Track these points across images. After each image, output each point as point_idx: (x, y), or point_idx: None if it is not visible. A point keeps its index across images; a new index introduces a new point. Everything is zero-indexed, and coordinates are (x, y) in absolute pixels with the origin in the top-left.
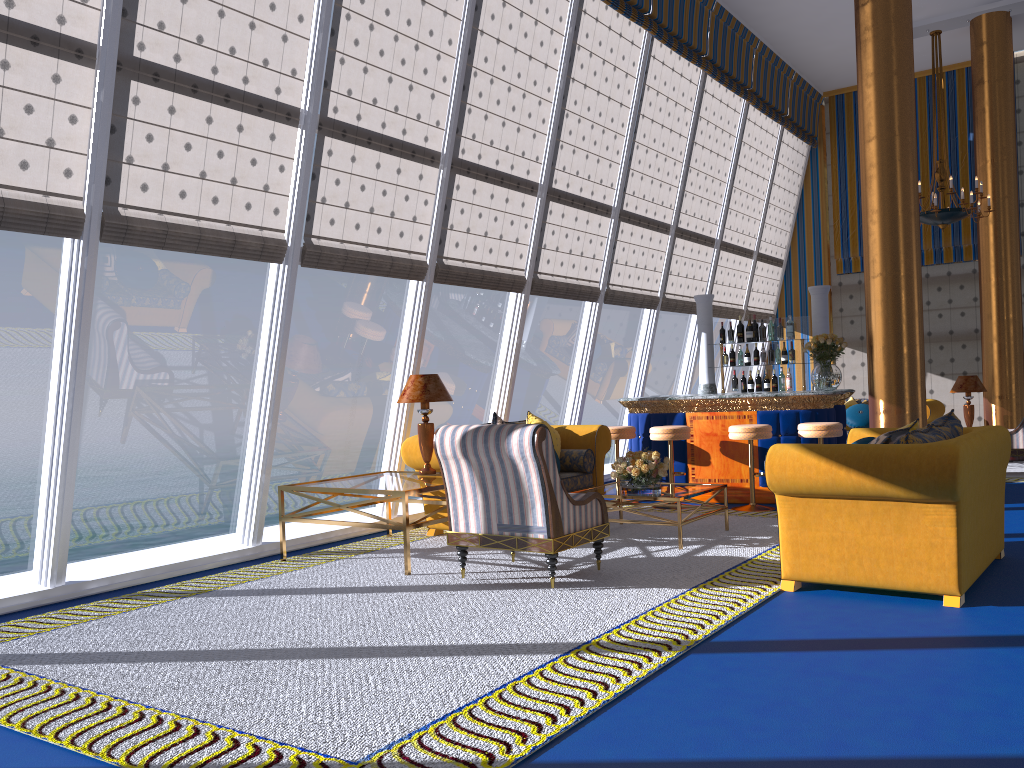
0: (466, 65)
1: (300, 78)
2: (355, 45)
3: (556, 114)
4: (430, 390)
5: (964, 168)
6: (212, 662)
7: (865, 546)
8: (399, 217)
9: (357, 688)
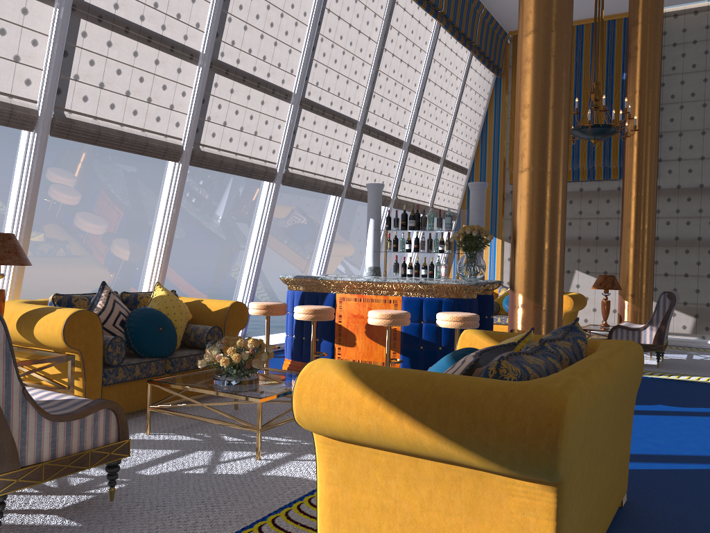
0: None
1: None
2: None
3: None
4: None
5: (617, 102)
6: None
7: (425, 527)
8: None
9: None
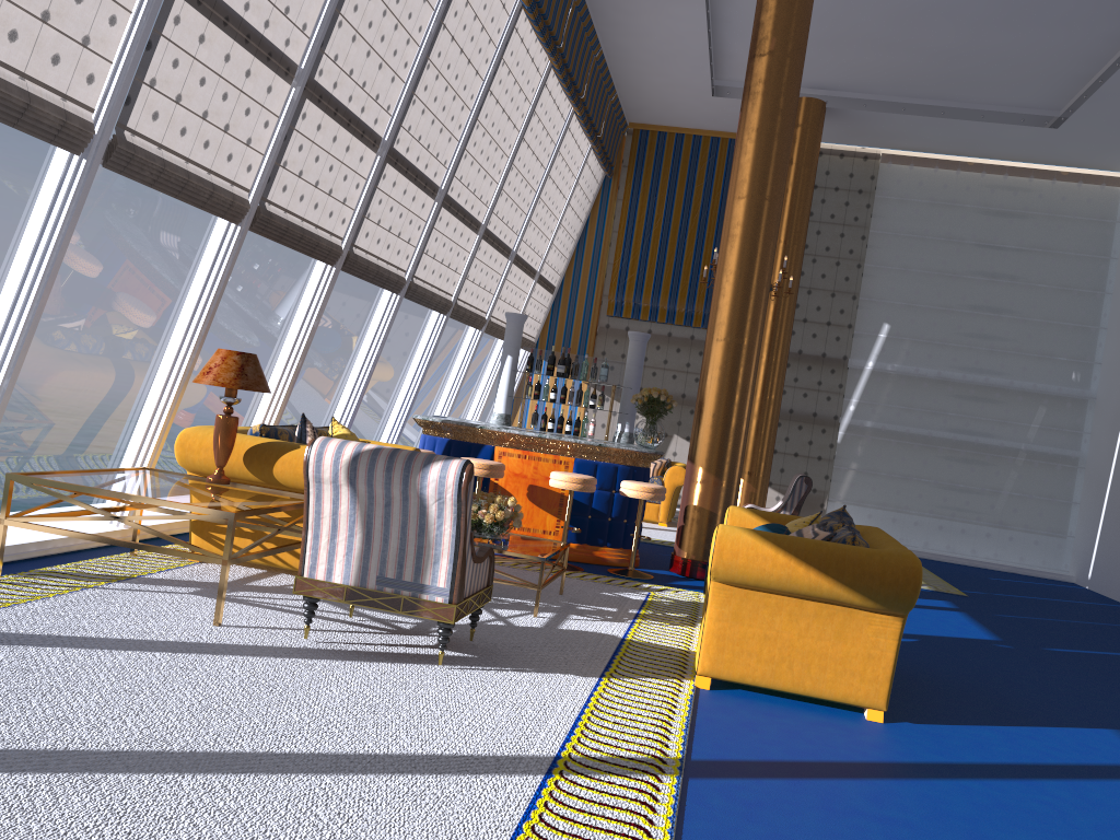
0: None
1: None
2: None
3: (420, 61)
4: (248, 375)
5: None
6: (26, 775)
7: (799, 649)
8: (233, 134)
9: (316, 832)
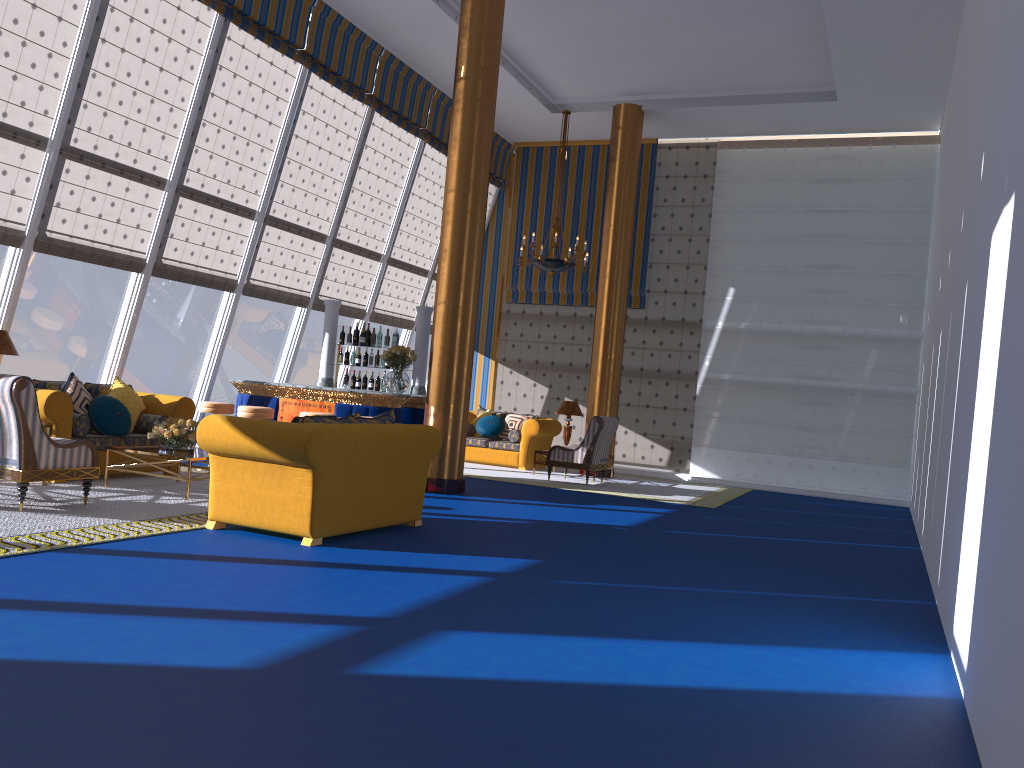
0: (83, 66)
1: None
2: None
3: (190, 122)
4: None
5: None
6: None
7: (259, 497)
8: None
9: None
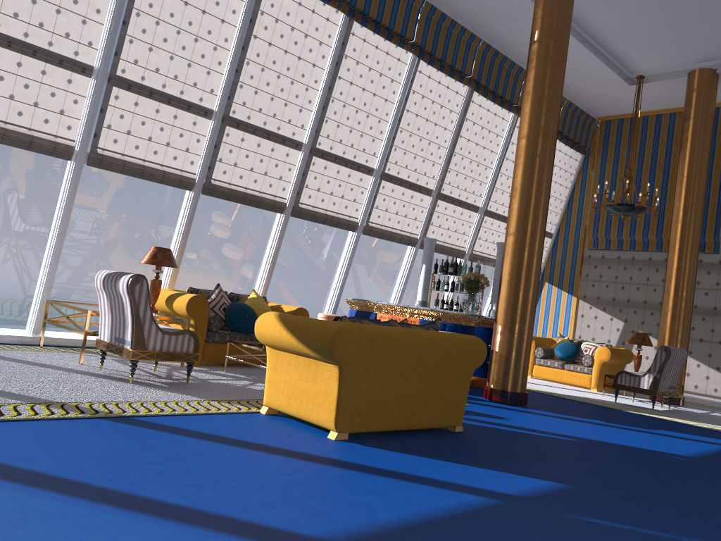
0: (240, 56)
1: (95, 48)
2: (143, 32)
3: (321, 98)
4: (158, 257)
5: None
6: None
7: (299, 388)
8: (174, 146)
9: None
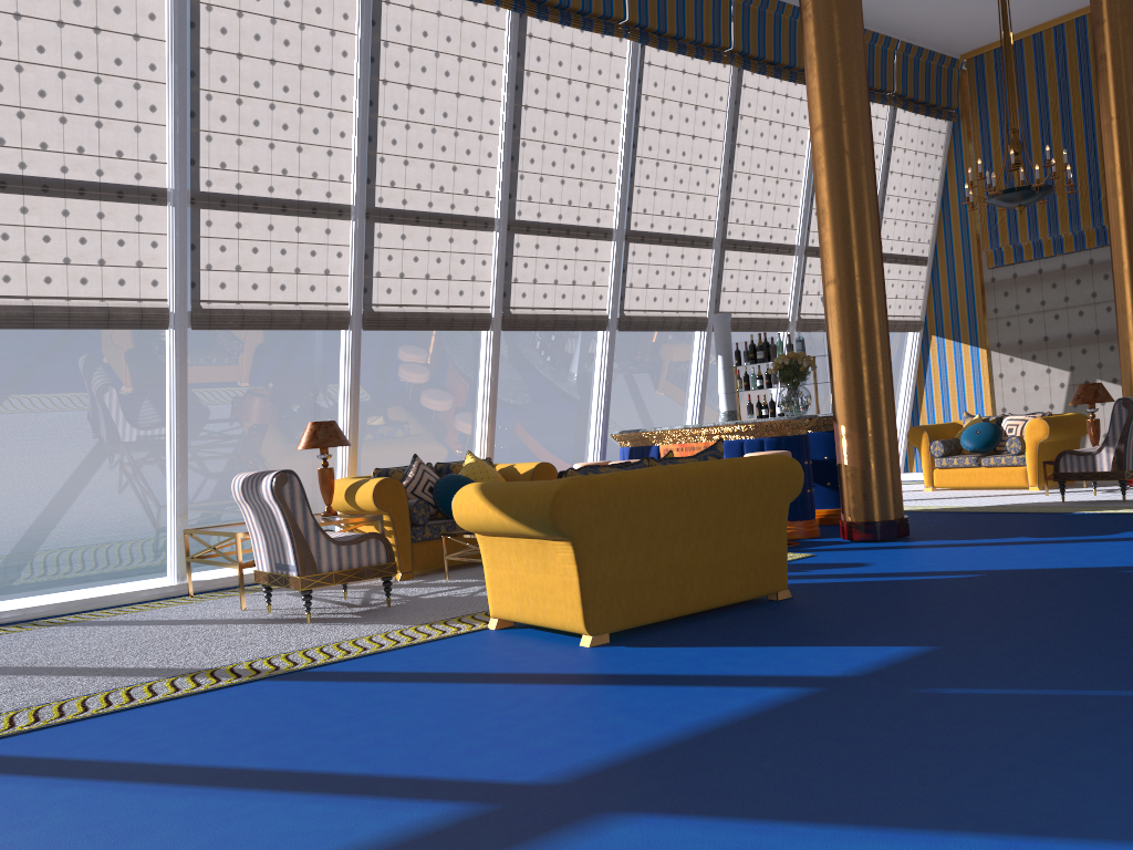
0: (369, 116)
1: (162, 161)
2: (222, 121)
3: (506, 145)
4: (318, 436)
5: None
6: None
7: (529, 584)
8: (307, 272)
9: None
